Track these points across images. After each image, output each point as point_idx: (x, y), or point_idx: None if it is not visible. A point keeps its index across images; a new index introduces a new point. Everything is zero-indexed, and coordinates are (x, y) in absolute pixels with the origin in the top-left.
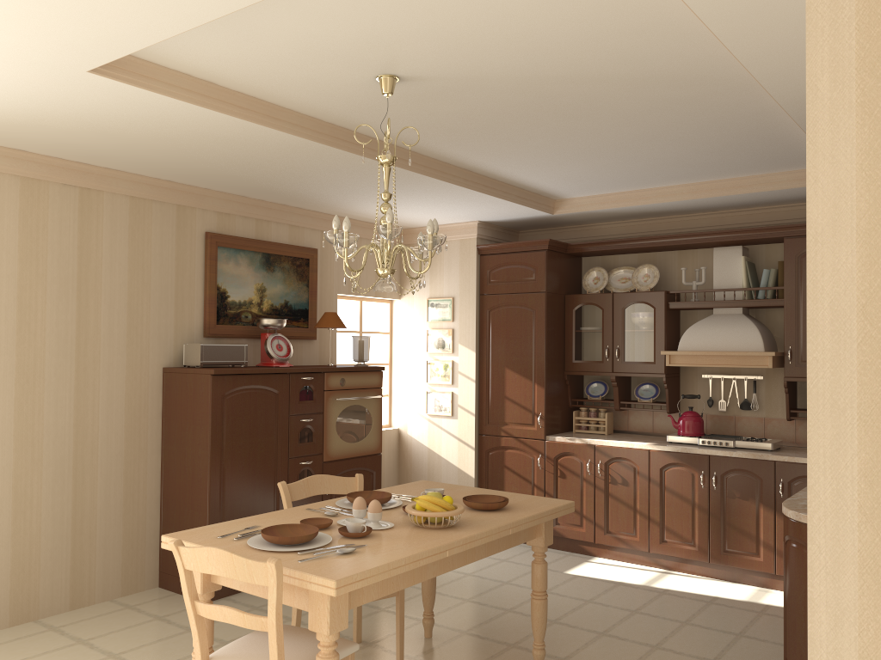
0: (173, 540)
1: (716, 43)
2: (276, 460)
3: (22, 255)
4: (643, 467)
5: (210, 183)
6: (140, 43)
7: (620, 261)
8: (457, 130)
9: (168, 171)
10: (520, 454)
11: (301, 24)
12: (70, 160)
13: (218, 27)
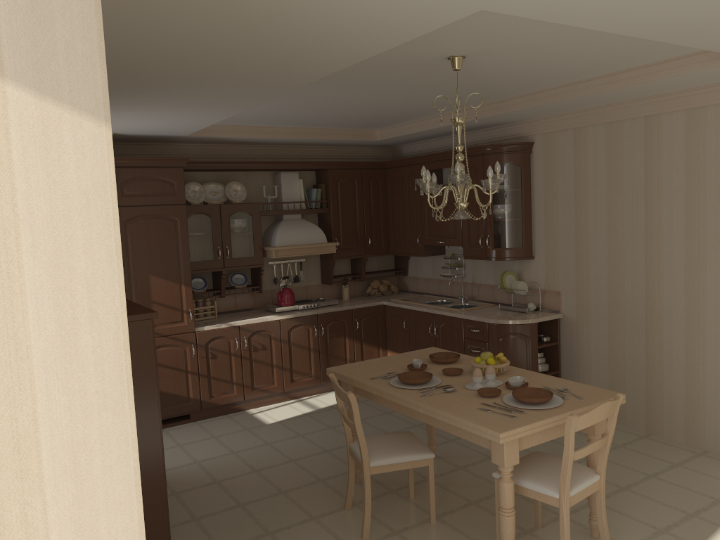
0: (575, 415)
1: (546, 87)
2: None
3: None
4: (276, 333)
5: None
6: (562, 21)
7: (200, 177)
8: (352, 83)
9: None
10: (172, 349)
11: (551, 31)
12: None
13: None
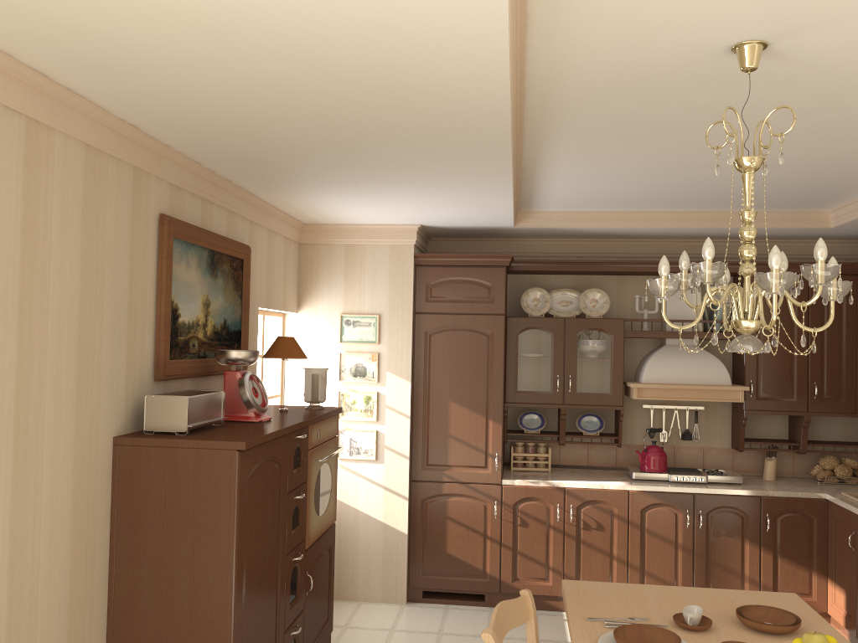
0: None
1: None
2: (277, 563)
3: None
4: (621, 510)
5: (194, 139)
6: None
7: (553, 282)
8: (636, 125)
9: (170, 112)
10: (469, 501)
11: None
12: (26, 63)
13: None
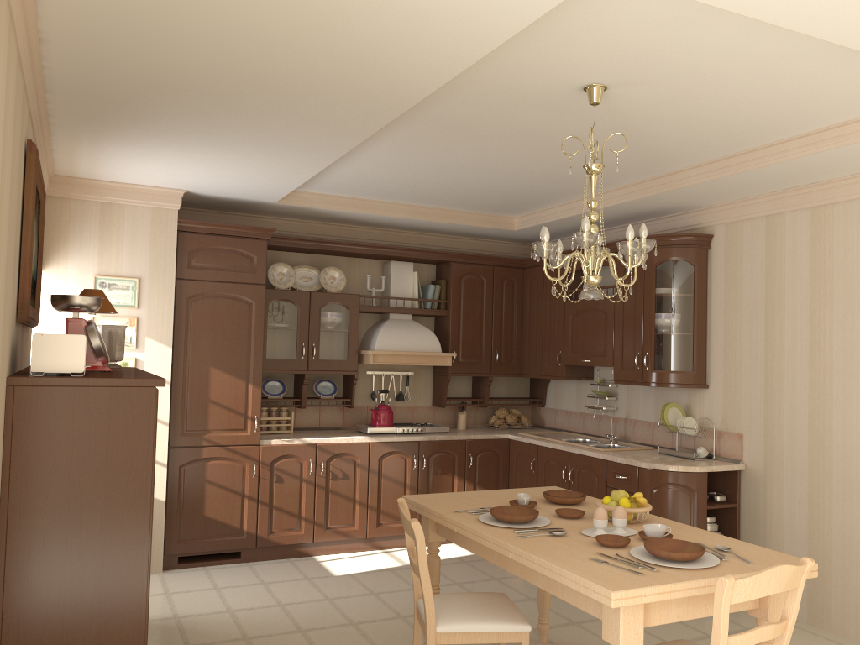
0: (730, 576)
1: (726, 152)
2: None
3: None
4: (363, 460)
5: (86, 67)
6: (724, 2)
7: (292, 259)
8: (466, 128)
9: (110, 36)
10: (228, 464)
11: (719, 42)
12: None
13: (696, 8)
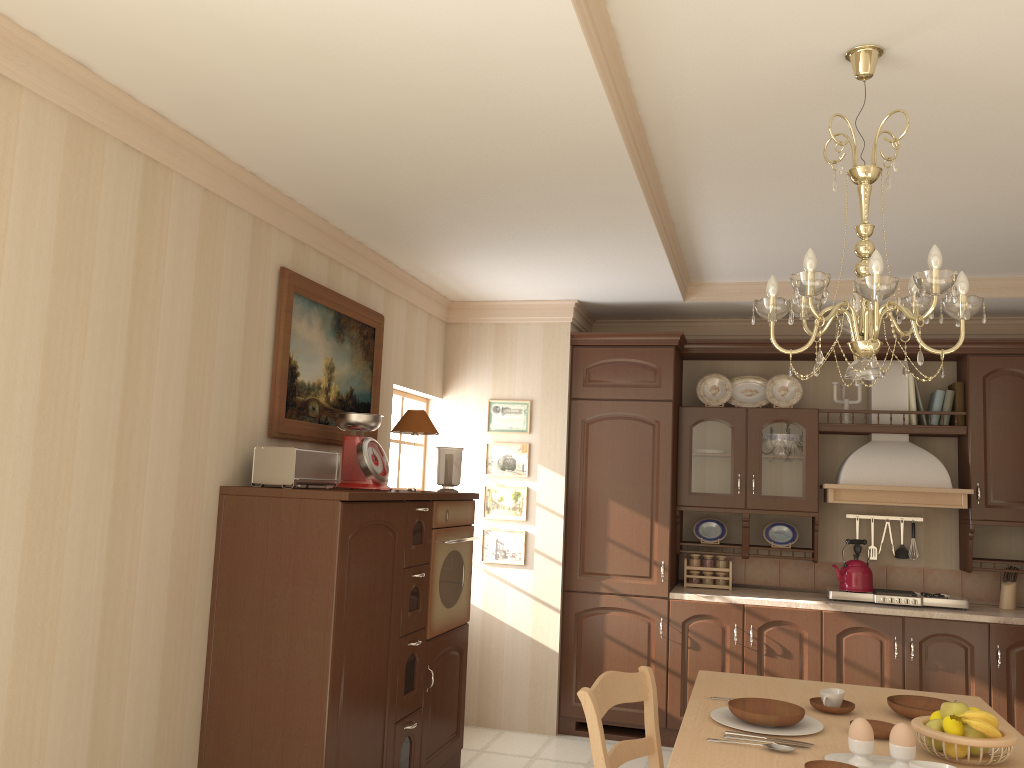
0: None
1: None
2: (388, 641)
3: (58, 261)
4: (812, 634)
5: (314, 189)
6: None
7: (736, 369)
8: (780, 160)
9: (285, 155)
10: (630, 617)
11: None
12: (145, 103)
13: None
